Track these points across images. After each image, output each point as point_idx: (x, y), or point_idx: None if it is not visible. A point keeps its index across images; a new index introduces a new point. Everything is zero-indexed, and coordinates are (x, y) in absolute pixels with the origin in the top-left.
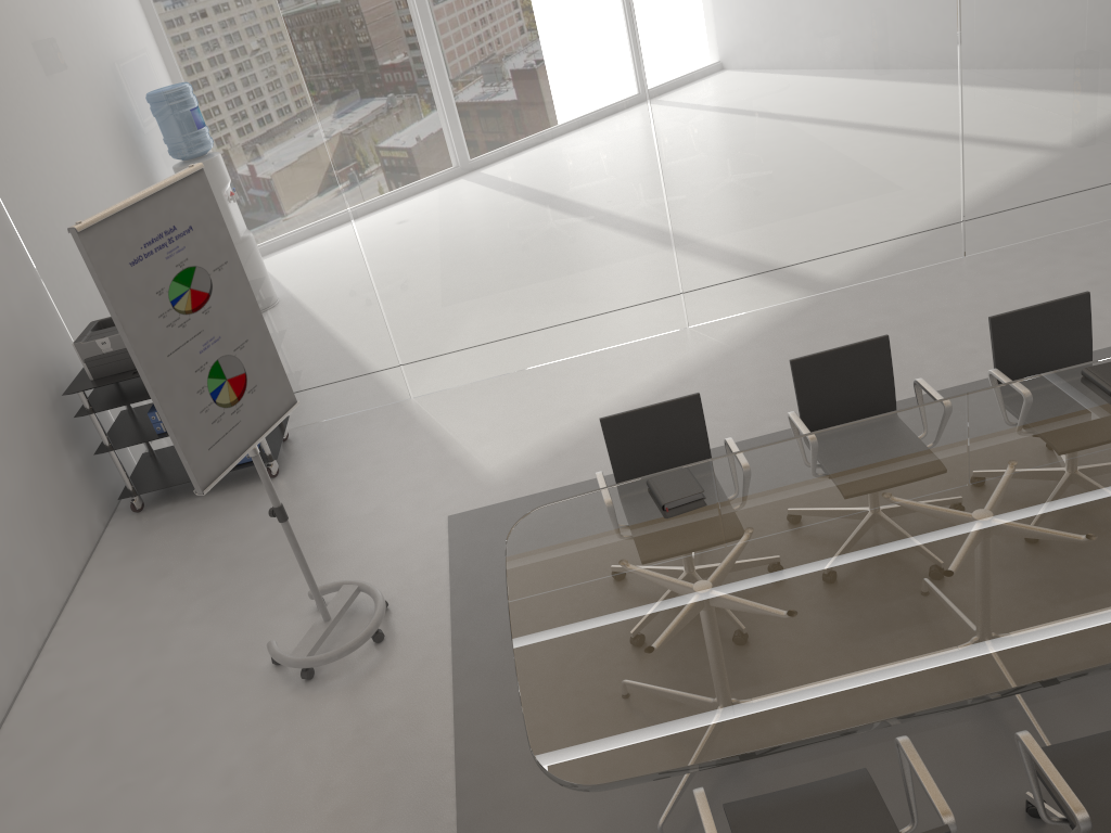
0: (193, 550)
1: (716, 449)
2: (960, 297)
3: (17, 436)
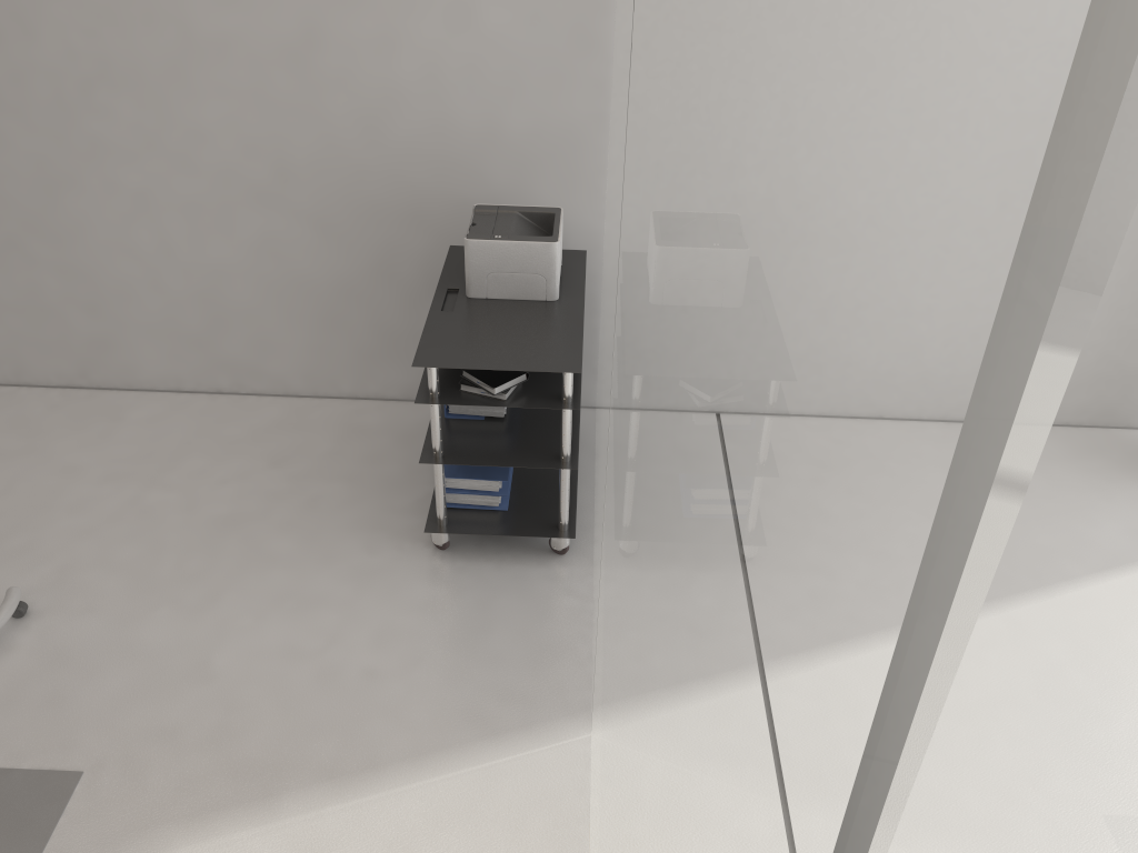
0: (307, 482)
1: None
2: None
3: (367, 236)
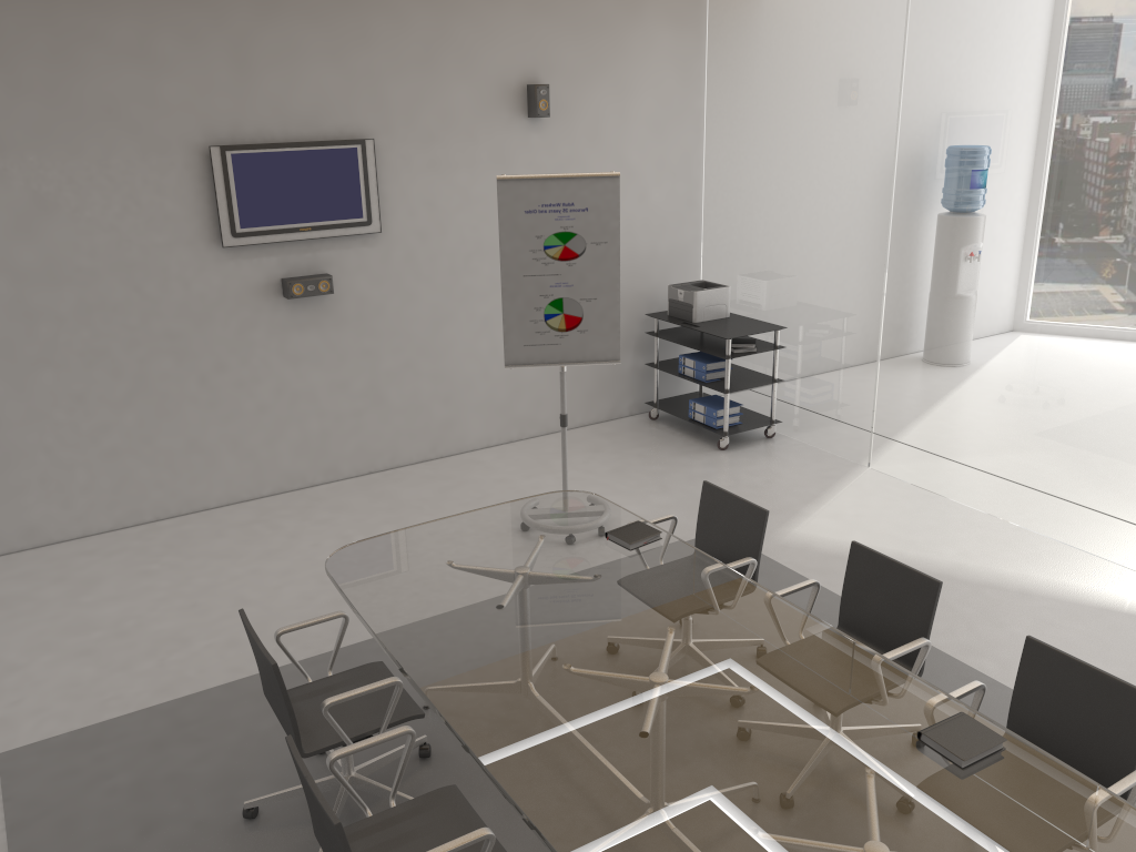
0: (624, 451)
1: None
2: None
3: None
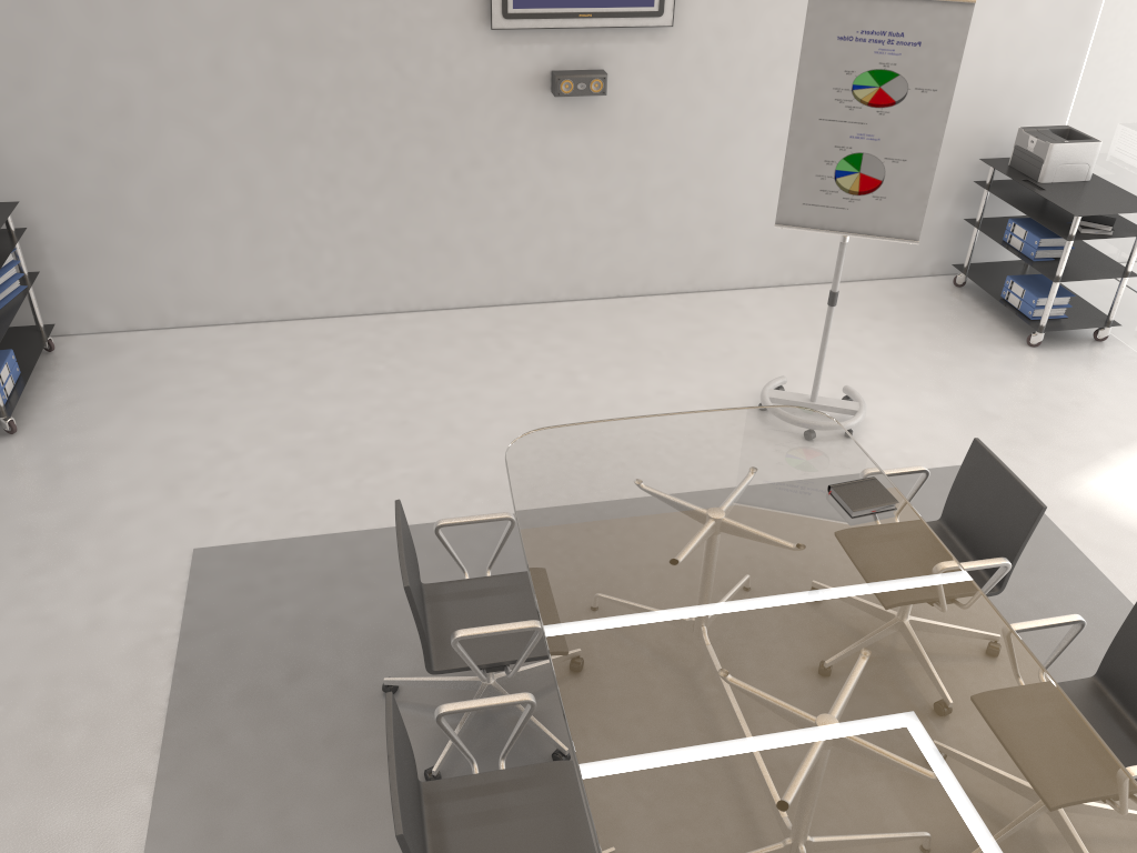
0: (909, 325)
1: None
2: None
3: None
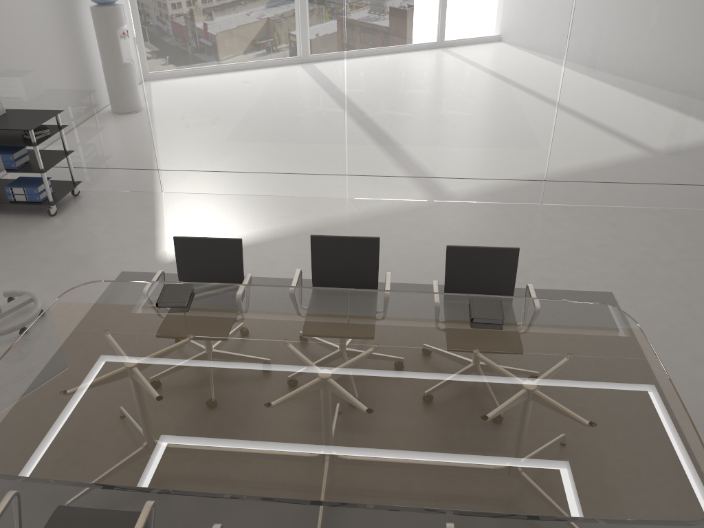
0: None
1: None
2: (517, 229)
3: None
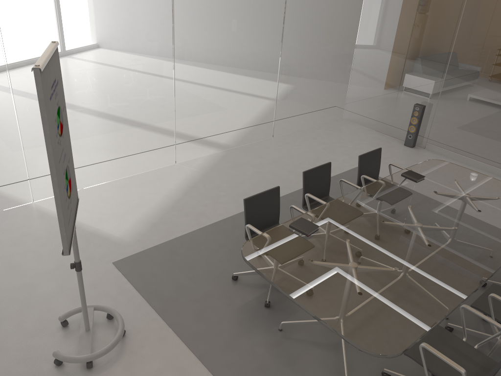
0: None
1: (233, 216)
2: (283, 152)
3: None
